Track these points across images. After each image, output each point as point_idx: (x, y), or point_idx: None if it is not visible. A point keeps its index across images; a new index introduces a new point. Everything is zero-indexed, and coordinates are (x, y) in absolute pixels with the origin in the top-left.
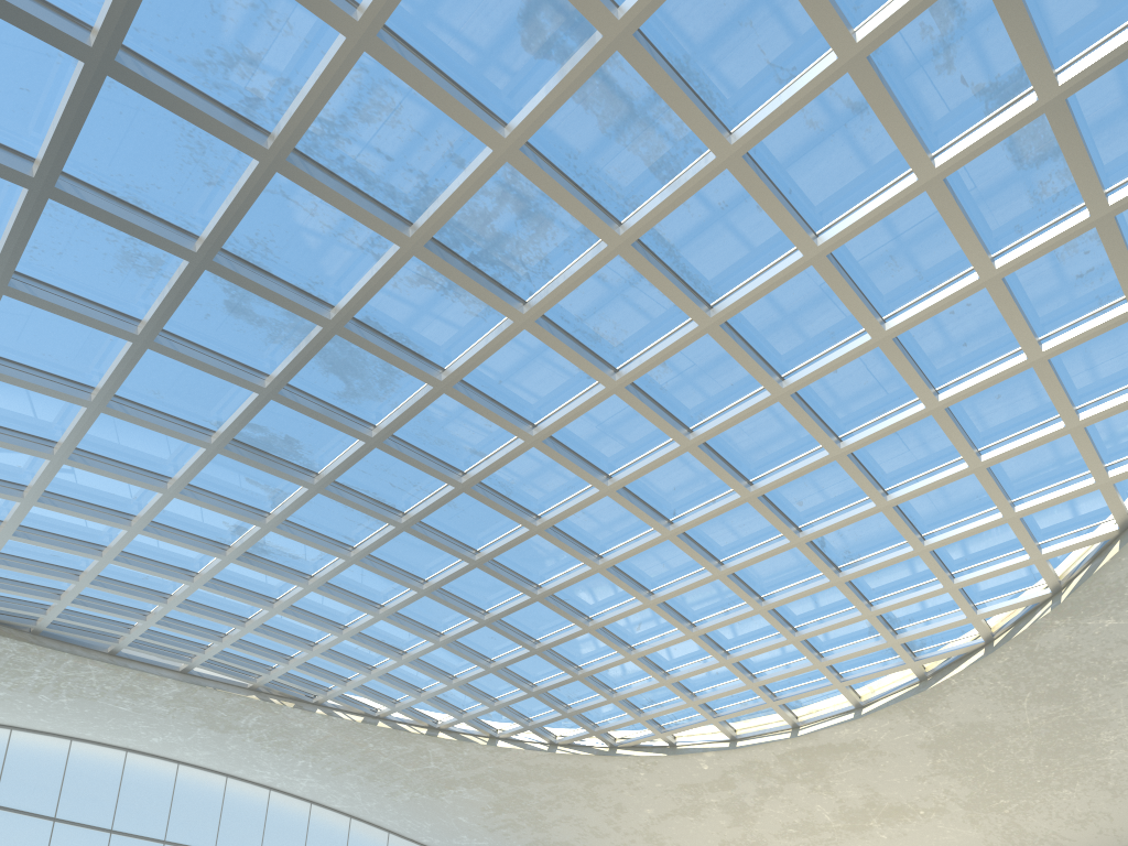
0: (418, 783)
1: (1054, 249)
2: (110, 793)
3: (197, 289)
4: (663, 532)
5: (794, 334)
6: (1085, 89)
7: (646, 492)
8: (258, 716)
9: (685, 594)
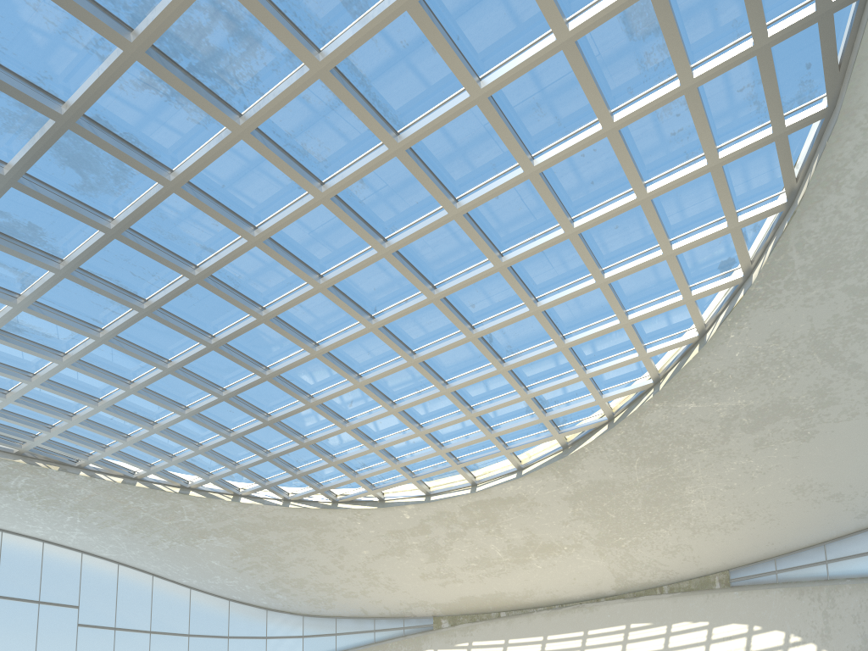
0: (175, 534)
1: (656, 110)
2: None
3: None
4: (367, 325)
5: (465, 163)
6: None
7: (352, 291)
8: (26, 478)
9: (387, 377)
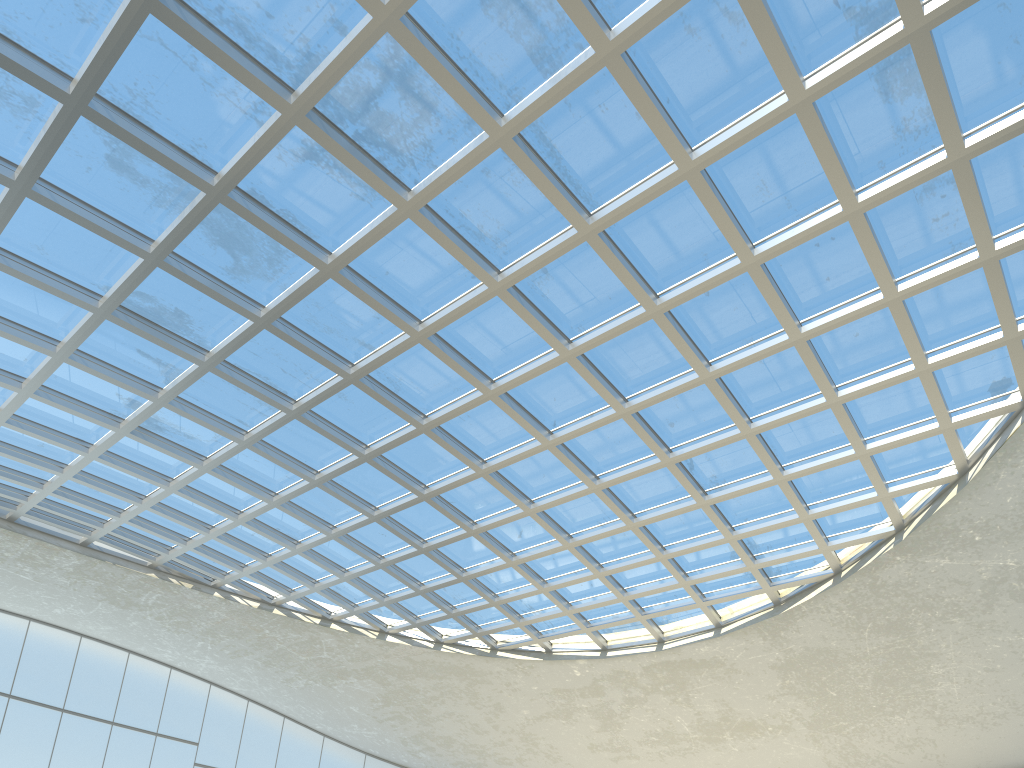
0: (311, 672)
1: (914, 190)
2: (11, 659)
3: (76, 138)
4: (543, 442)
5: (670, 252)
6: (949, 25)
7: (528, 401)
8: (157, 595)
9: (564, 505)
